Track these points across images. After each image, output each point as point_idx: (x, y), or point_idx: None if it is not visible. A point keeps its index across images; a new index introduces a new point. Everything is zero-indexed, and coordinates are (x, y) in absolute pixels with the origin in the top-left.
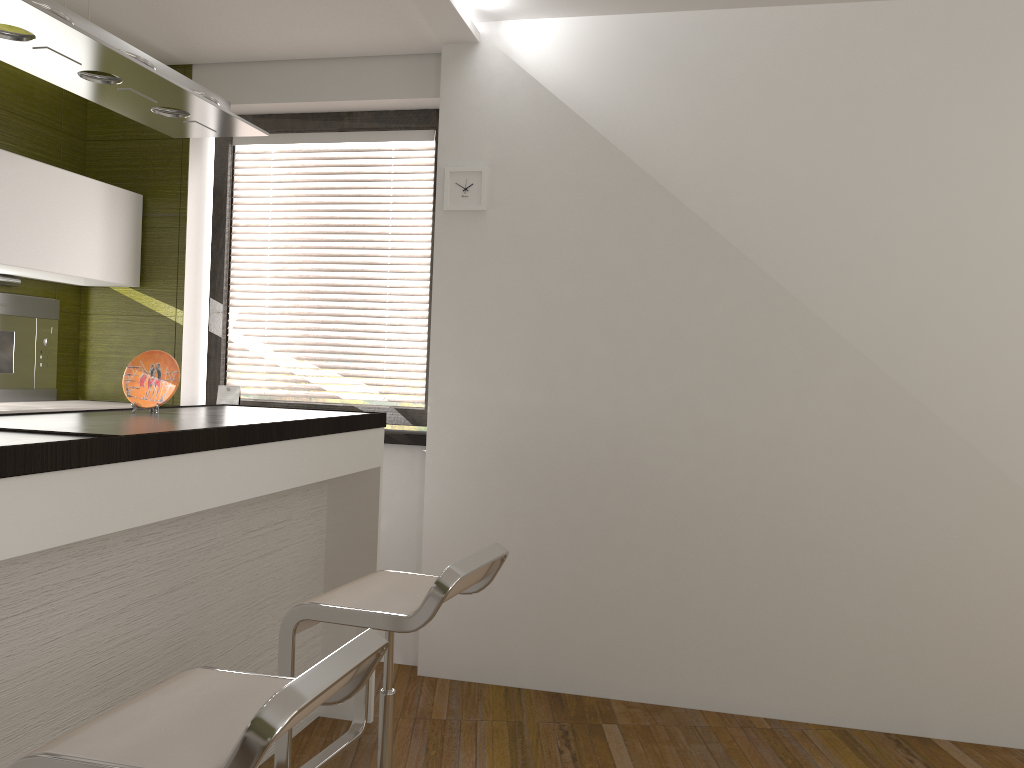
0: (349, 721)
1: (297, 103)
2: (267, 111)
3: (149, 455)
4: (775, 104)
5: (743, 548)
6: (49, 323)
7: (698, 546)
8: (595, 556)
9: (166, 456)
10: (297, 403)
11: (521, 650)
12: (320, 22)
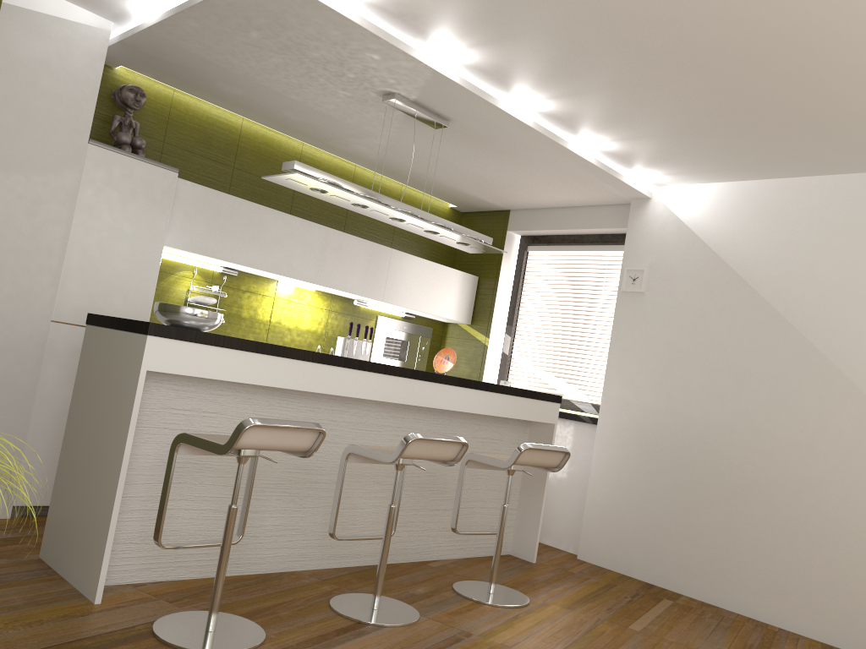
0: (523, 559)
1: (557, 230)
2: (545, 233)
3: (418, 378)
4: (821, 234)
5: (776, 512)
6: (426, 339)
7: (747, 507)
8: (684, 503)
9: (426, 381)
10: None
11: (635, 554)
12: (563, 191)
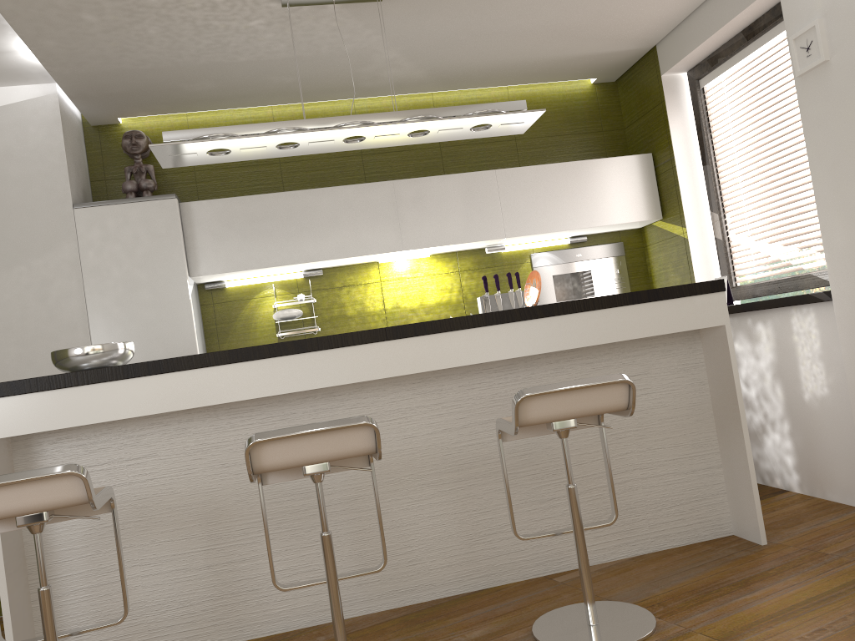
0: (748, 541)
1: (711, 38)
2: (707, 52)
3: (407, 336)
4: None
5: None
6: (617, 259)
7: None
8: None
9: (425, 335)
10: (773, 280)
11: None
12: None
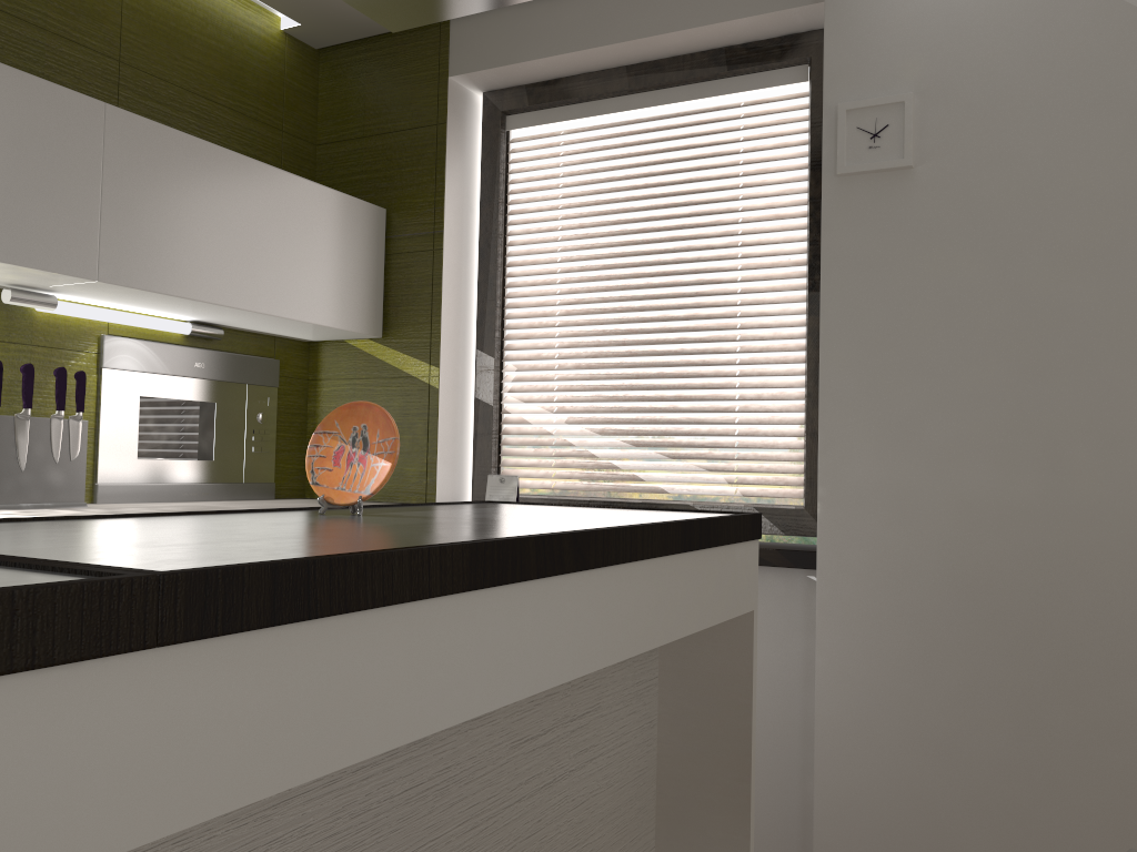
0: None
1: (595, 49)
2: (553, 73)
3: (245, 623)
4: None
5: None
6: (265, 392)
7: None
8: None
9: (300, 621)
10: (601, 500)
11: None
12: None
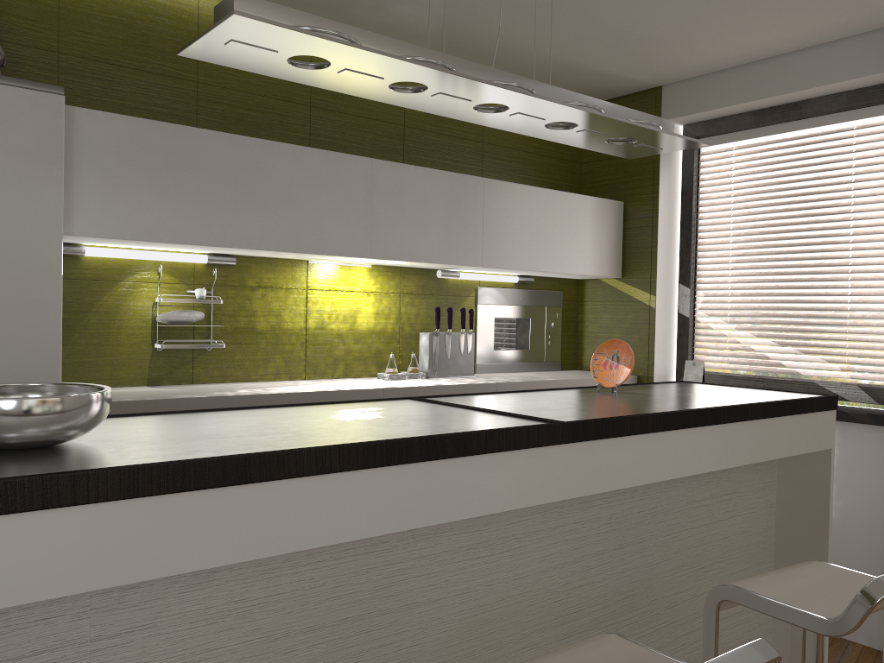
0: None
1: (754, 101)
2: (727, 113)
3: (587, 438)
4: None
5: None
6: (554, 310)
7: None
8: None
9: (603, 439)
10: (757, 377)
11: None
12: (770, 24)
